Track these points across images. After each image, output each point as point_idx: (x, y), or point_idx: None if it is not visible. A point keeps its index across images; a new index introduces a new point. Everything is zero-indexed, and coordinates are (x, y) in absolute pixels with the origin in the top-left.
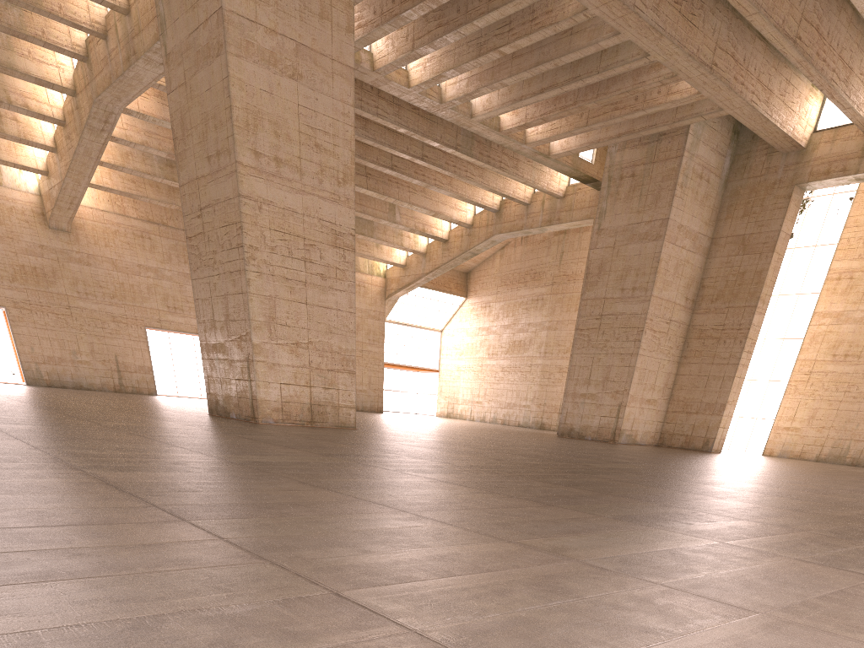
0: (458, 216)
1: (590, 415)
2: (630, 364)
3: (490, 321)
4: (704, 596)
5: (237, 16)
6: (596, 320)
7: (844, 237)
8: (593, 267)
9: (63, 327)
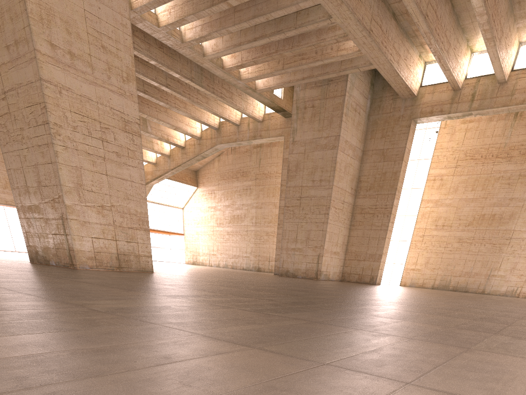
0: (191, 131)
1: (299, 262)
2: (323, 229)
3: (216, 202)
4: None
5: None
6: (297, 200)
7: (435, 155)
8: (292, 165)
9: None
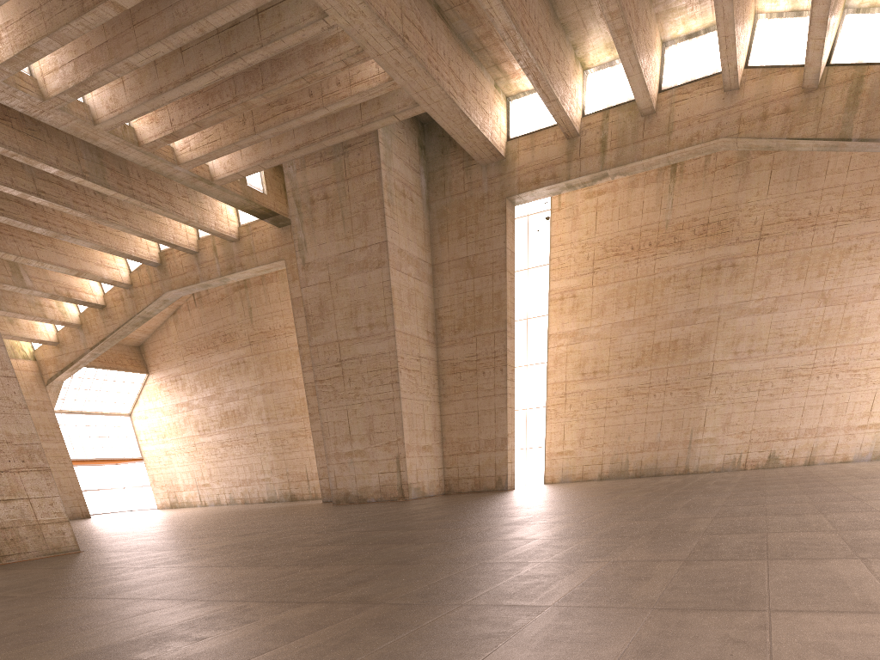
0: (110, 274)
1: (365, 474)
2: (395, 410)
3: (188, 394)
4: None
5: None
6: (336, 367)
7: (553, 257)
8: (312, 307)
9: None
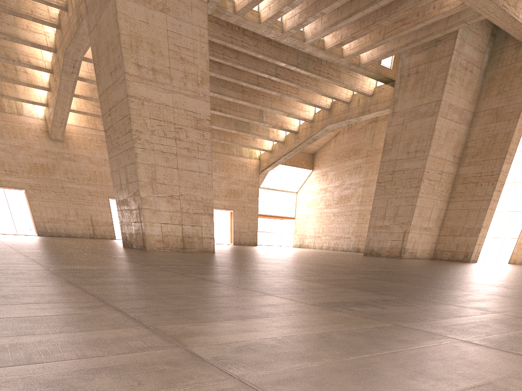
0: (304, 115)
1: (384, 240)
2: (412, 204)
3: (327, 184)
4: None
5: None
6: (389, 175)
7: None
8: (388, 139)
9: (59, 200)
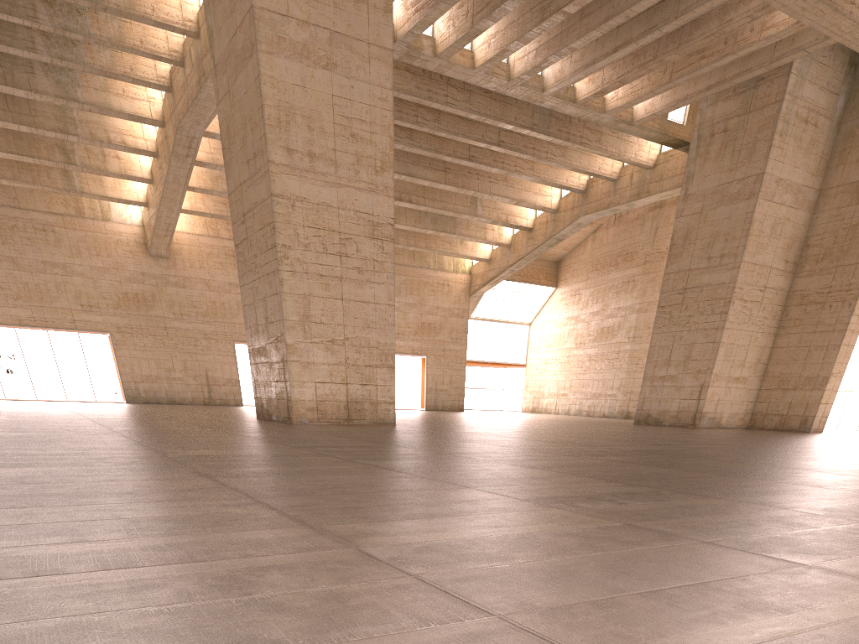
0: (542, 202)
1: (668, 399)
2: (715, 340)
3: (579, 309)
4: (449, 593)
5: (268, 12)
6: (678, 294)
7: None
8: (678, 237)
9: (160, 347)
